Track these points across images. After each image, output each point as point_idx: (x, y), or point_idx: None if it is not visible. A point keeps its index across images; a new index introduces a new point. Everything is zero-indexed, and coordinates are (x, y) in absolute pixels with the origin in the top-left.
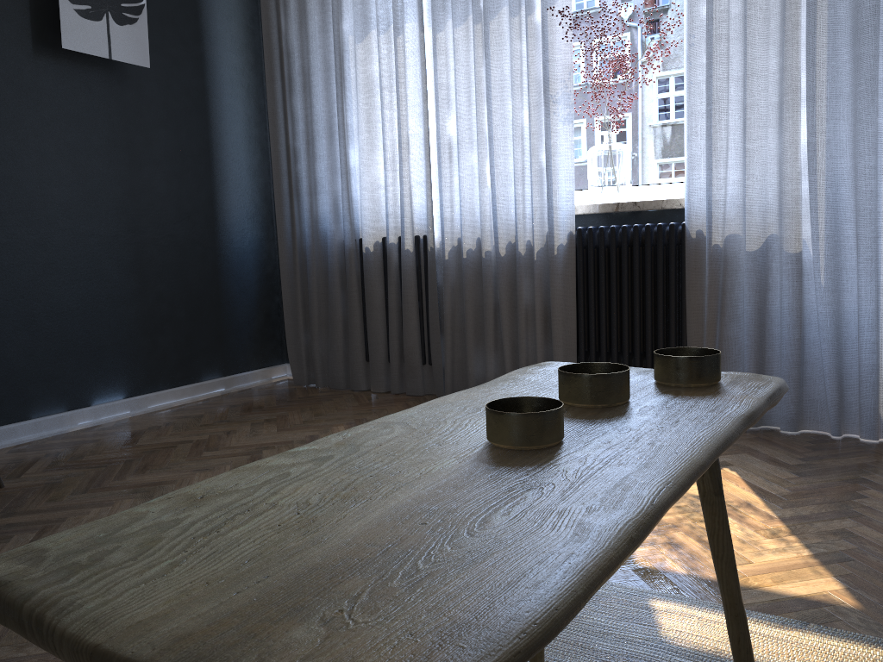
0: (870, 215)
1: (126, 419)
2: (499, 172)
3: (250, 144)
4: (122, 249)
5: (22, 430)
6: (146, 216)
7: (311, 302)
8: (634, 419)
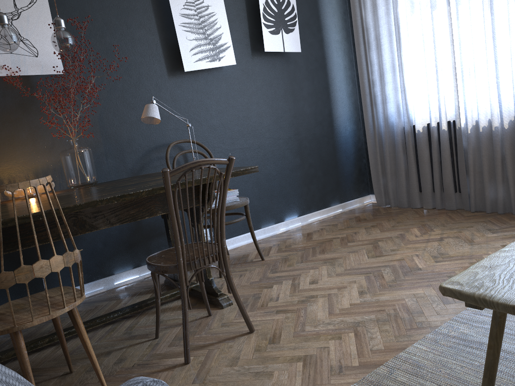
0: None
1: (300, 227)
2: (502, 80)
3: (346, 80)
4: (292, 144)
5: (258, 233)
6: (301, 126)
7: (386, 162)
8: None
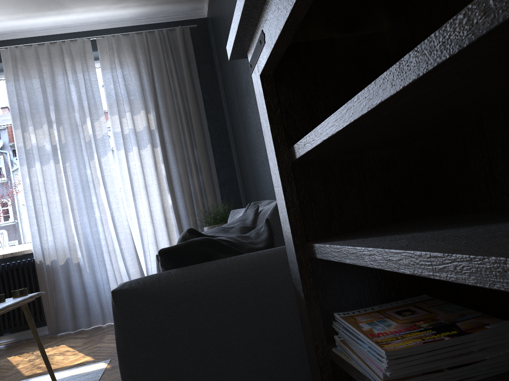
0: (99, 246)
1: None
2: None
3: None
4: None
5: None
6: None
7: None
8: (6, 301)
